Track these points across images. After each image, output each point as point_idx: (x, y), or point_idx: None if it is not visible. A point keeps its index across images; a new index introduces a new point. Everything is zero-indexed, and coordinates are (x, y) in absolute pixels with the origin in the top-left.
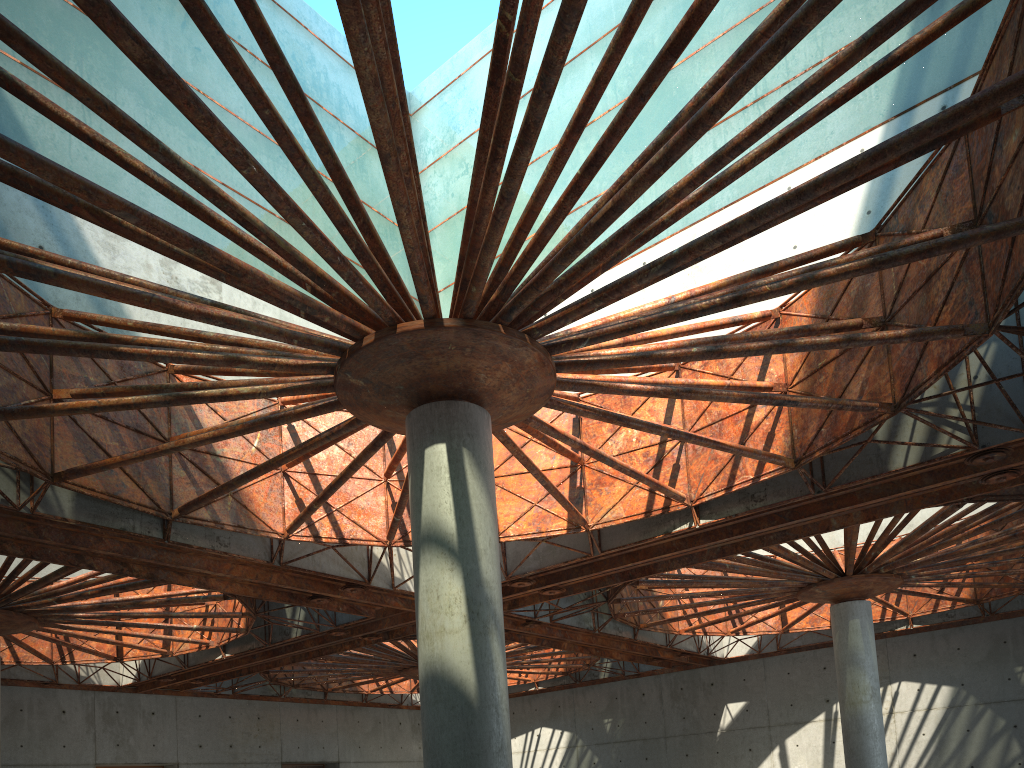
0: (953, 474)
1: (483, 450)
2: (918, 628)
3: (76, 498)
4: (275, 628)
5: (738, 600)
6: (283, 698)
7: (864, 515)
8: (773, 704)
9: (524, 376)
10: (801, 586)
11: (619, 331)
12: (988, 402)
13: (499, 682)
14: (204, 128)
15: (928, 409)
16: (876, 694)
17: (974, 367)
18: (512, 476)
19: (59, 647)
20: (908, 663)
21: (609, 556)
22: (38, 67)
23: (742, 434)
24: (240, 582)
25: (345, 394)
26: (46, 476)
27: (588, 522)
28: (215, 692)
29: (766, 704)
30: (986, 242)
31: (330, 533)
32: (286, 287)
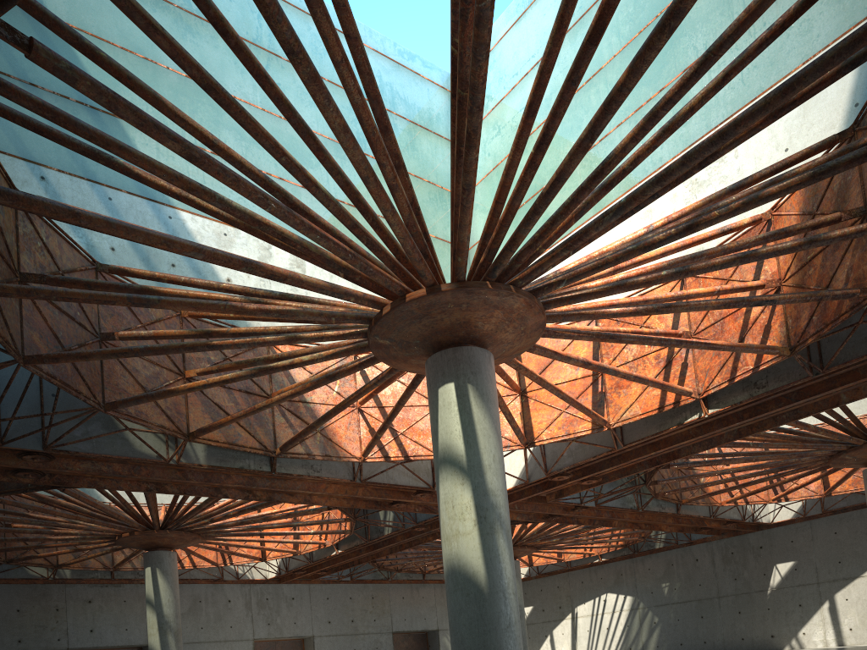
0: None
1: (485, 383)
2: None
3: (207, 448)
4: (372, 528)
5: (770, 472)
6: (391, 580)
7: None
8: (821, 562)
9: (516, 318)
10: (831, 454)
11: (590, 270)
12: None
13: (505, 571)
14: (232, 187)
15: None
16: None
17: None
18: (543, 389)
19: (221, 553)
20: None
21: (634, 447)
22: (129, 161)
23: (741, 329)
24: (336, 496)
25: (378, 351)
26: (184, 436)
27: (609, 421)
28: (337, 579)
29: (814, 563)
30: None
31: (397, 453)
32: (317, 282)
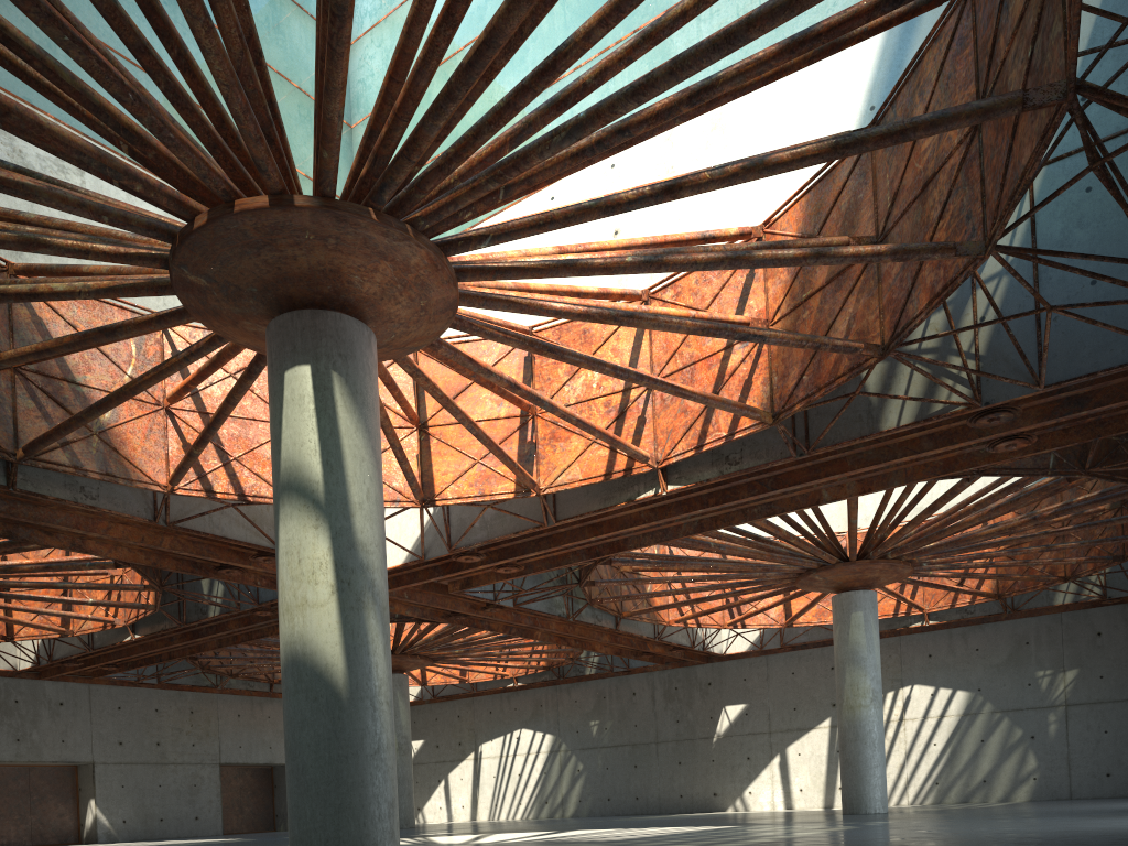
0: (956, 438)
1: (361, 377)
2: (935, 625)
3: None
4: (190, 605)
5: (730, 587)
6: (221, 690)
7: (859, 487)
8: (775, 708)
9: (413, 283)
10: (799, 572)
11: (528, 227)
12: (995, 350)
13: (377, 669)
14: None
15: (928, 357)
16: (877, 698)
17: (982, 306)
18: (451, 426)
19: None
20: (922, 664)
21: (569, 528)
22: None
23: (716, 382)
24: (127, 546)
25: (188, 297)
26: None
27: (540, 485)
28: (136, 681)
29: (767, 707)
30: (972, 124)
31: (227, 488)
32: (72, 137)
